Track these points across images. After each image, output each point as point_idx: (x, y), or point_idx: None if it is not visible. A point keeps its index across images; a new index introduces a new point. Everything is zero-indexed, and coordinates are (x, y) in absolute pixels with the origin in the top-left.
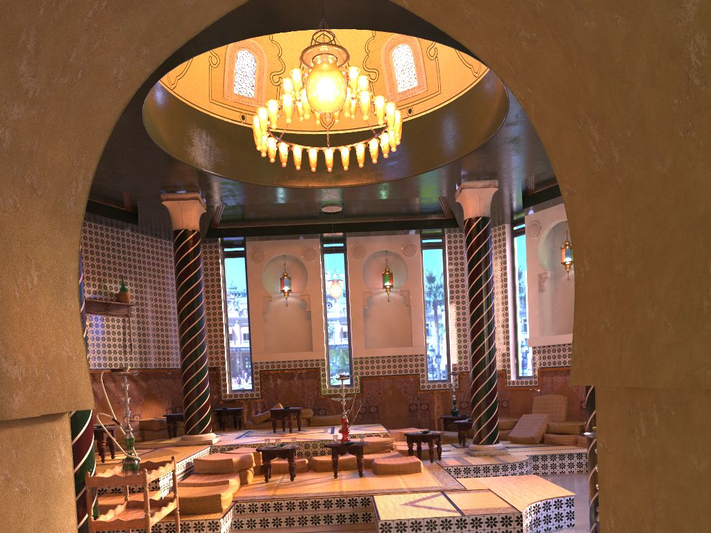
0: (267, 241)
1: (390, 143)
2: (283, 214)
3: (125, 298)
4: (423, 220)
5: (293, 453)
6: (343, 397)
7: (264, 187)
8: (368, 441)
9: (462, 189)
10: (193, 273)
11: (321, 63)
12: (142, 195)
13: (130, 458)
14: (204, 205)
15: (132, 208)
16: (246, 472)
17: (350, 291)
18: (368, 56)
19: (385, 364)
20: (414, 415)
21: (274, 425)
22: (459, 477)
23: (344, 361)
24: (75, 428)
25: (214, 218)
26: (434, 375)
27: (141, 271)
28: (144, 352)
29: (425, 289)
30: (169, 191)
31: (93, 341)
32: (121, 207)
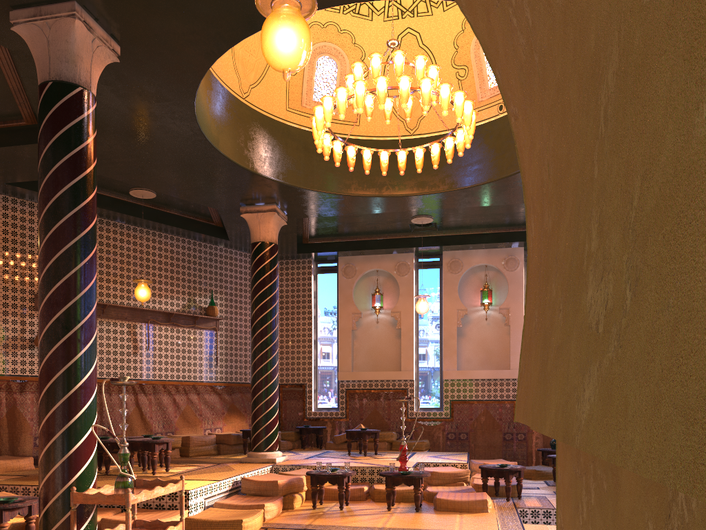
0: (360, 256)
1: (464, 139)
2: (372, 227)
3: (212, 311)
4: None
5: (343, 479)
6: (403, 421)
7: (341, 197)
8: (438, 471)
9: None
10: (267, 286)
11: (277, 8)
12: (223, 208)
13: (123, 475)
14: (284, 217)
15: (222, 223)
16: (293, 496)
17: (444, 308)
18: (457, 52)
19: (478, 388)
20: (509, 445)
21: (349, 447)
22: (538, 521)
23: (435, 382)
24: (72, 439)
25: (304, 233)
26: None
27: (232, 285)
28: (230, 366)
29: None
30: (247, 203)
31: (179, 353)
32: (210, 223)
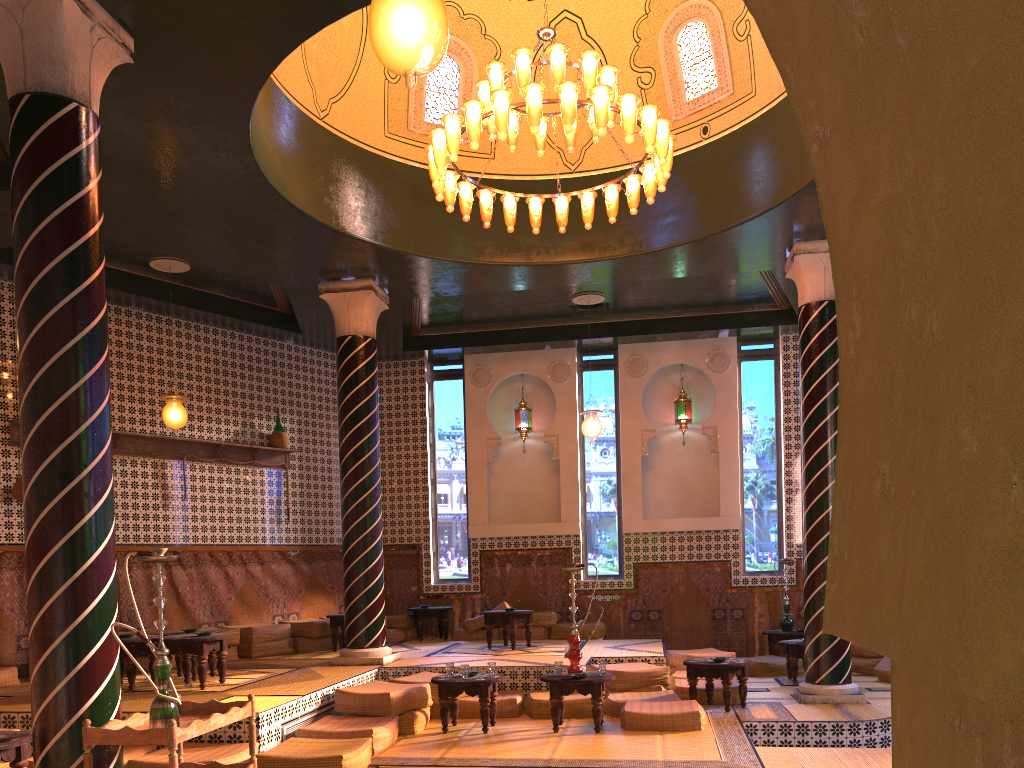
0: (496, 354)
1: (656, 178)
2: (515, 310)
3: (280, 440)
4: (742, 313)
5: (487, 688)
6: (573, 599)
7: (470, 266)
8: (624, 670)
9: (794, 256)
10: (362, 402)
11: None
12: (293, 286)
13: (162, 698)
14: (385, 298)
15: (290, 308)
16: (413, 715)
17: (622, 428)
18: (638, 47)
19: (674, 544)
20: (721, 626)
21: (489, 637)
22: (772, 740)
23: (611, 538)
24: (81, 646)
25: (413, 321)
26: (755, 564)
27: (307, 401)
28: (307, 521)
29: (745, 425)
30: (329, 278)
31: (231, 503)
32: (273, 307)
